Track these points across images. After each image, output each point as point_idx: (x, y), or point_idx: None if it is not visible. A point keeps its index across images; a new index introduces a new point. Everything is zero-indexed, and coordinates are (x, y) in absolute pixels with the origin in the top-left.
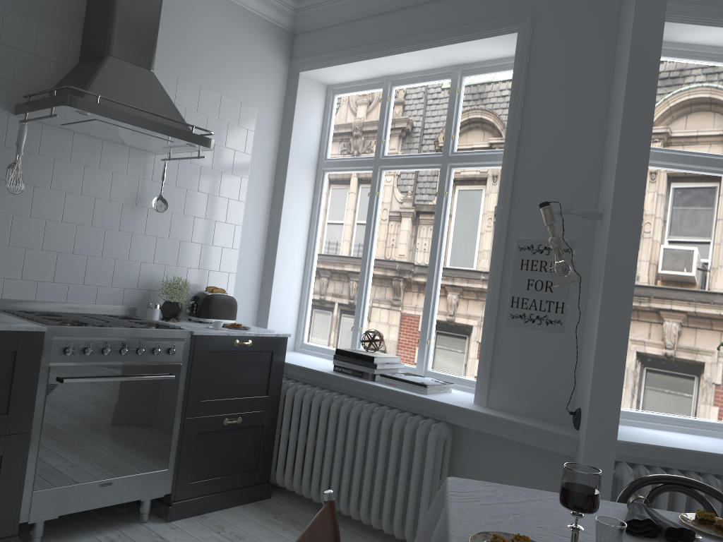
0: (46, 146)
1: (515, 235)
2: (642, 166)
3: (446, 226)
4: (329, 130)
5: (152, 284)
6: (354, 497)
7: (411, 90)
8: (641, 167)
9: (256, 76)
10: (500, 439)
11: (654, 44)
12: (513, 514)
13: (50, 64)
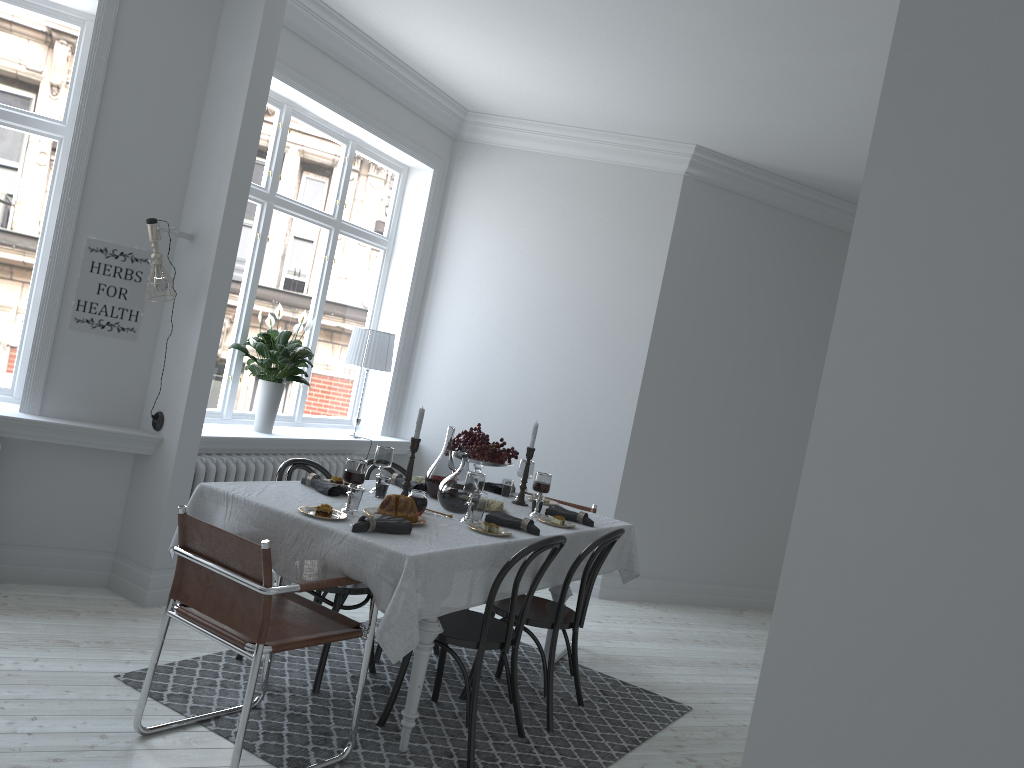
0: None
1: (86, 234)
2: (242, 207)
3: None
4: None
5: None
6: None
7: None
8: (242, 207)
9: None
10: (55, 447)
11: (262, 101)
12: (278, 497)
13: None
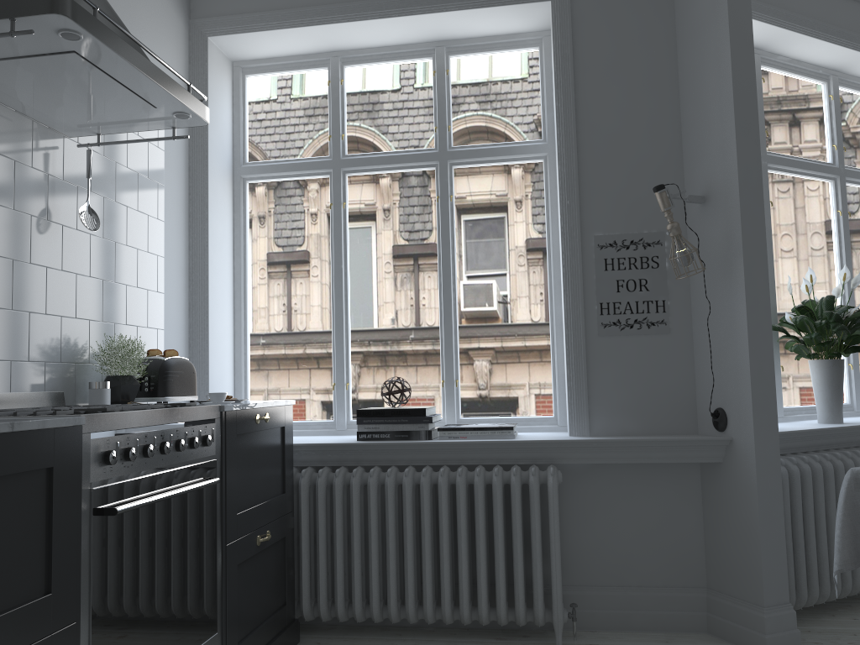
0: None
1: (591, 232)
2: (755, 142)
3: (455, 238)
4: (244, 123)
5: (77, 352)
6: (447, 594)
7: (373, 71)
8: (755, 143)
9: (160, 34)
10: (613, 469)
11: (746, 17)
12: None
13: None
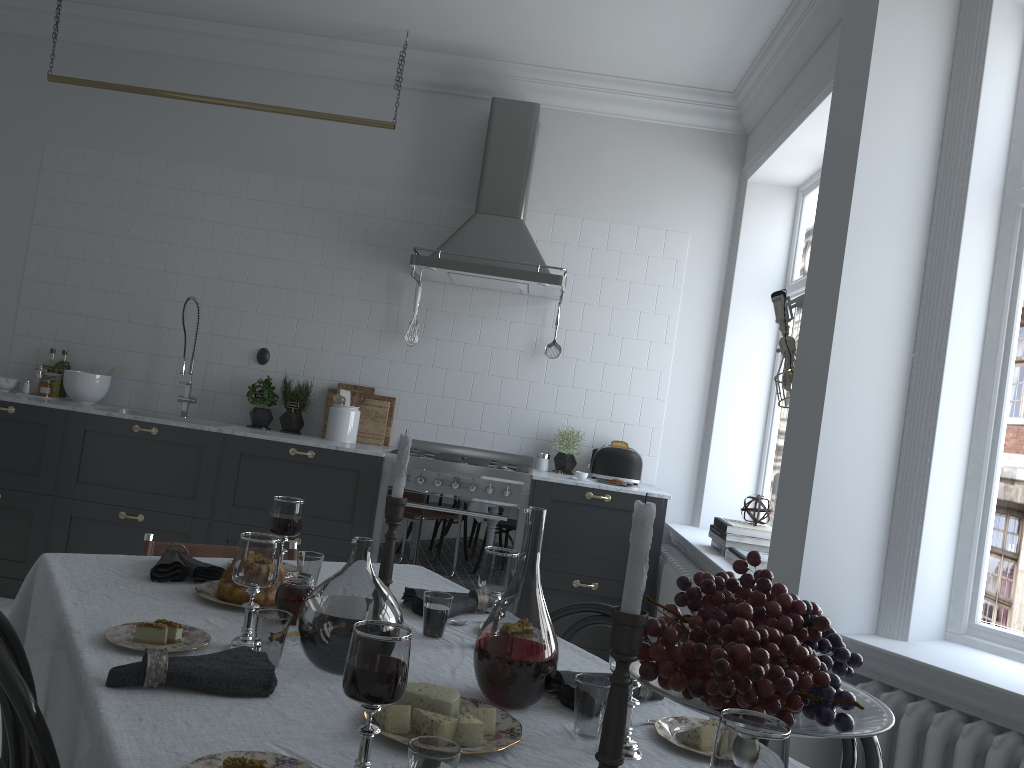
0: (447, 303)
1: None
2: (842, 220)
3: None
4: (796, 243)
5: (552, 434)
6: None
7: None
8: (841, 221)
9: (688, 197)
10: None
11: (865, 43)
12: None
13: (452, 231)
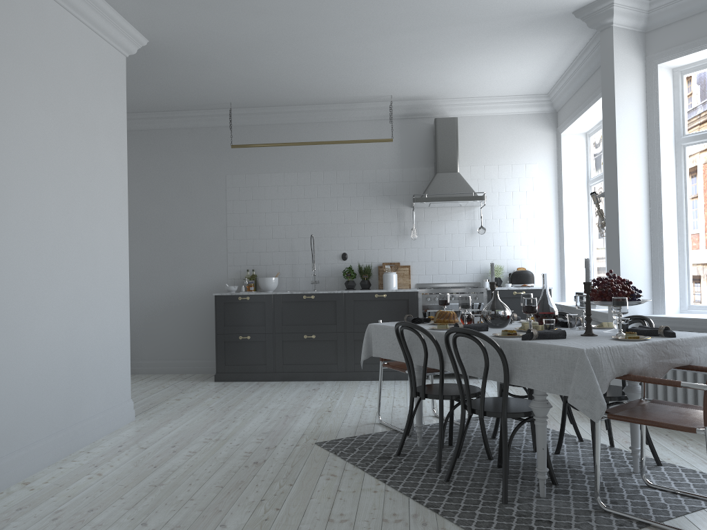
0: (426, 217)
1: None
2: (614, 164)
3: None
4: (590, 160)
5: (487, 270)
6: None
7: None
8: (614, 165)
9: (533, 146)
10: None
11: (611, 98)
12: None
13: (423, 182)
